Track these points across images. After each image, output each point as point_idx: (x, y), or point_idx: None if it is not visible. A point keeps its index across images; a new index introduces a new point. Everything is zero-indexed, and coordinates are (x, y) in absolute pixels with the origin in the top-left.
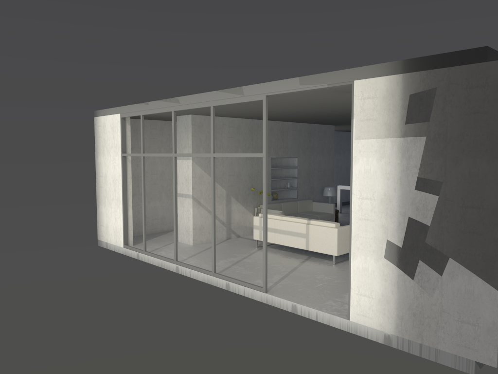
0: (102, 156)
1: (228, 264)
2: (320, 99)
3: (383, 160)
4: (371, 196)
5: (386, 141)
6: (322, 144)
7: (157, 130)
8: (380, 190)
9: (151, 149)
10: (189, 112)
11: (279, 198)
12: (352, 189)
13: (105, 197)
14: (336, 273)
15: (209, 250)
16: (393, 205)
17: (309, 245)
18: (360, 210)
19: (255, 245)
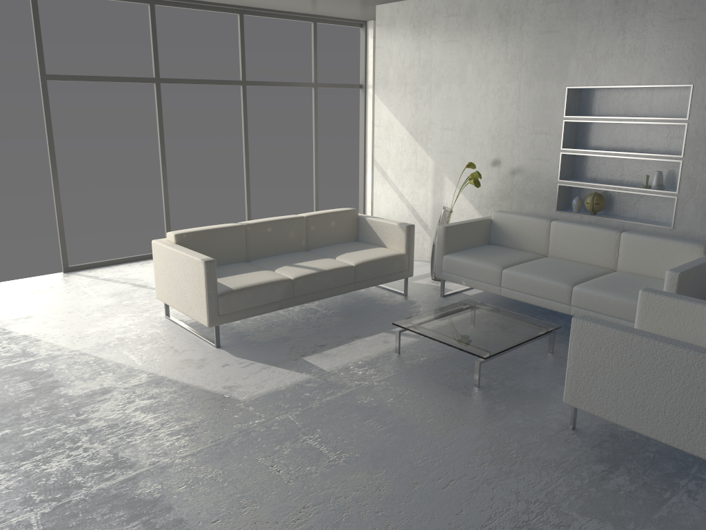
0: None
1: None
2: None
3: None
4: None
5: None
6: None
7: None
8: None
9: None
10: (329, 5)
11: (629, 216)
12: None
13: None
14: (105, 313)
15: None
16: None
17: None
18: None
19: None
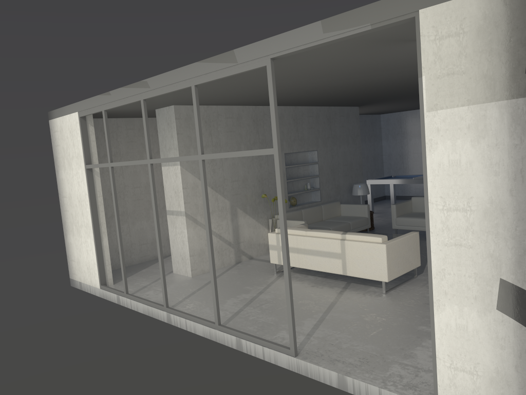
0: (63, 170)
1: (239, 305)
2: (352, 60)
3: (484, 142)
4: (465, 204)
5: (488, 108)
6: (346, 131)
7: (136, 131)
8: (481, 194)
9: (130, 156)
10: (169, 101)
11: (298, 203)
12: (429, 195)
13: (72, 224)
14: (392, 309)
15: None
16: (510, 219)
17: (346, 269)
18: (445, 229)
19: (273, 269)
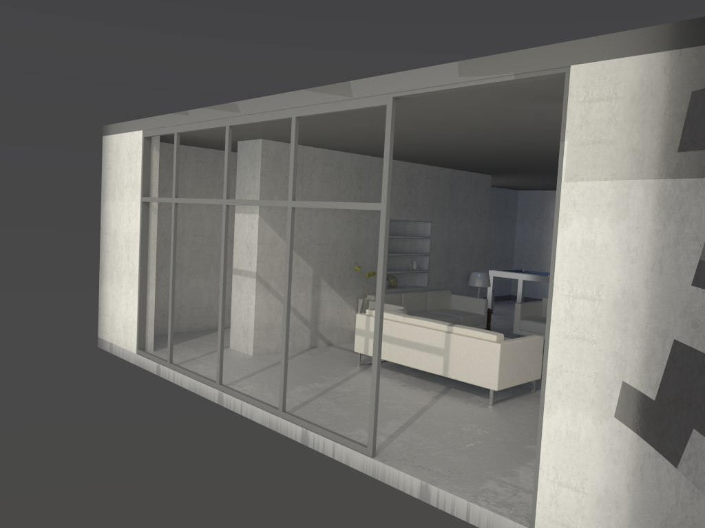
0: (112, 200)
1: (309, 394)
2: (488, 113)
3: (624, 223)
4: (594, 292)
5: (633, 185)
6: (471, 203)
7: (208, 165)
8: (613, 283)
9: (196, 195)
10: (258, 133)
11: (398, 285)
12: (555, 278)
13: (112, 269)
14: (497, 422)
15: (279, 366)
16: (641, 315)
17: (448, 369)
18: (568, 319)
19: (356, 361)
